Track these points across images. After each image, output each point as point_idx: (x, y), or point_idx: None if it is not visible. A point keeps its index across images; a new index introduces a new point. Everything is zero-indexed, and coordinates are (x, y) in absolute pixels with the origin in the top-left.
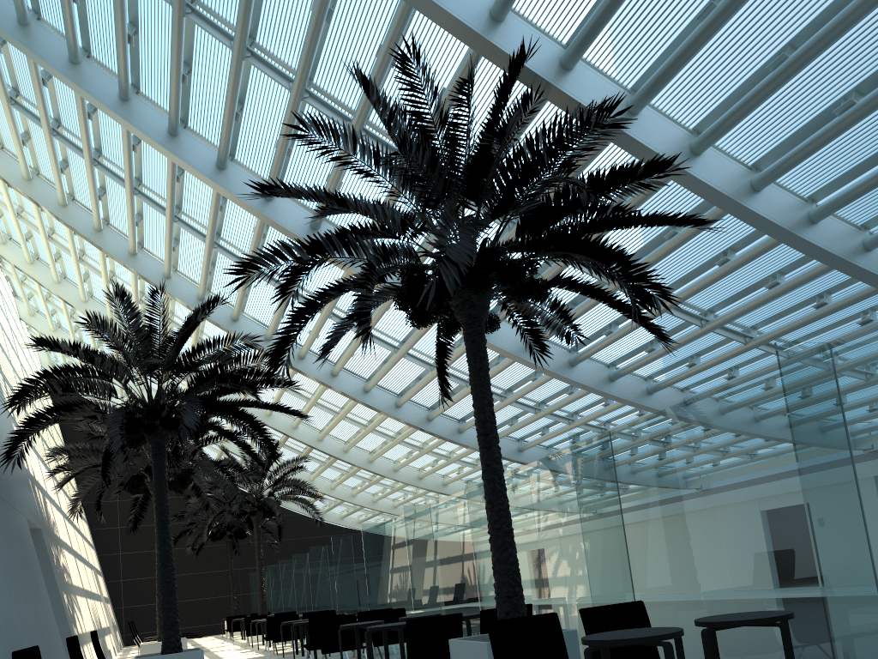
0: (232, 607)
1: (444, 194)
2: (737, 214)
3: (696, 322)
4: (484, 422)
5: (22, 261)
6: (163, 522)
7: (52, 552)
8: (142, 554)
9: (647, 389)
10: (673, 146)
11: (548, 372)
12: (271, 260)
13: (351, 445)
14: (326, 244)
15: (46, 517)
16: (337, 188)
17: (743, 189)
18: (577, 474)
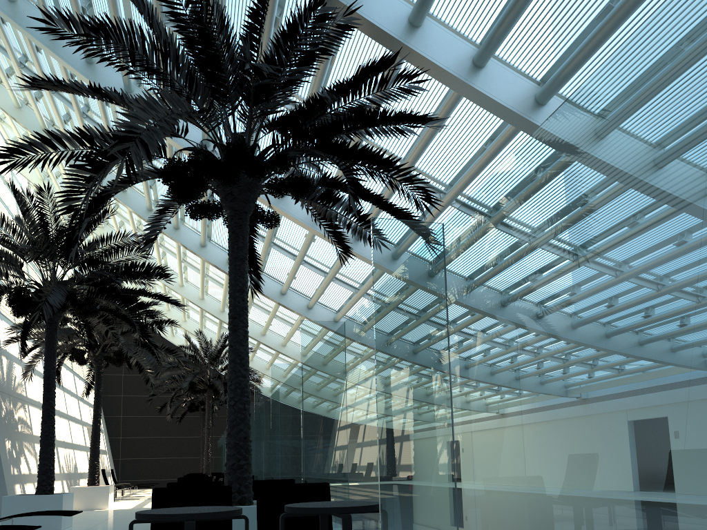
0: (201, 466)
1: (208, 93)
2: (521, 126)
3: None
4: (233, 307)
5: (36, 177)
6: (47, 386)
7: (2, 406)
8: (138, 418)
9: None
10: (454, 58)
11: None
12: (39, 147)
13: (286, 340)
14: (96, 136)
15: (6, 378)
16: None
17: (526, 102)
18: (304, 359)
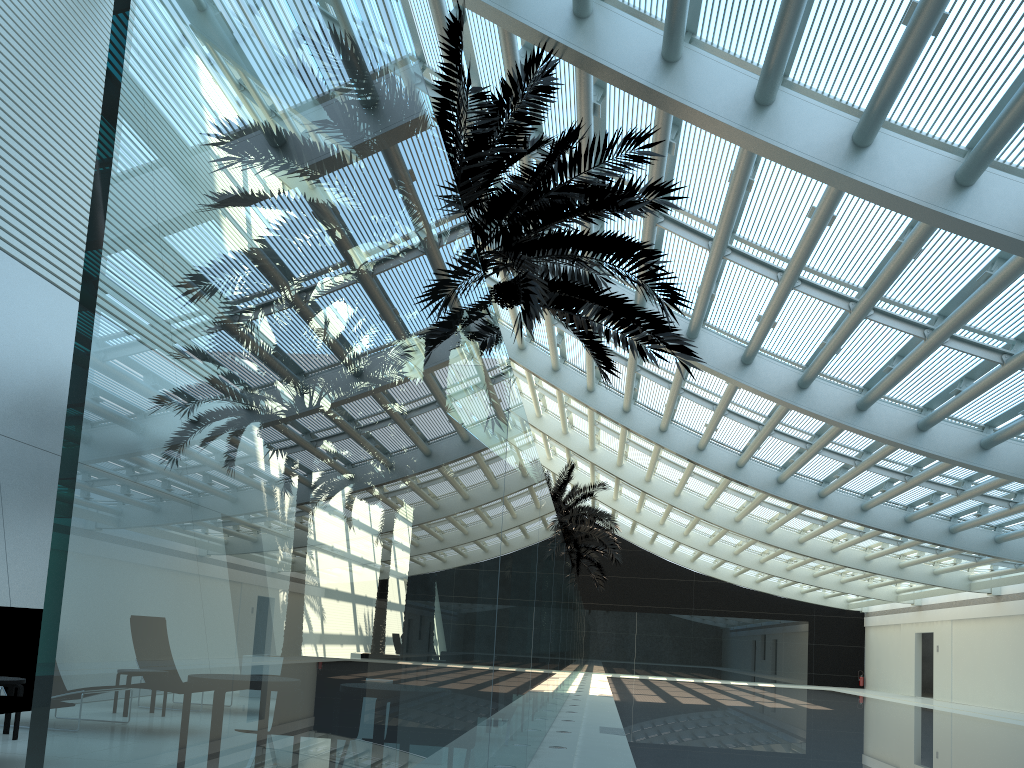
0: None
1: None
2: (832, 182)
3: (915, 332)
4: None
5: None
6: None
7: None
8: None
9: (917, 425)
10: (725, 97)
11: (766, 396)
12: None
13: (648, 474)
14: None
15: None
16: None
17: (836, 146)
18: None
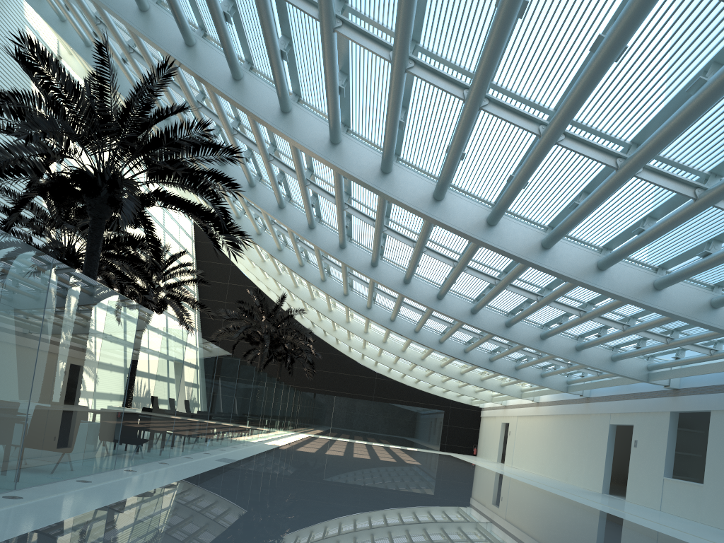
0: None
1: None
2: (320, 160)
3: (409, 243)
4: None
5: None
6: None
7: None
8: None
9: (437, 295)
10: (264, 105)
11: (352, 268)
12: None
13: (328, 306)
14: (8, 160)
15: None
16: (186, 114)
17: (321, 141)
18: None
